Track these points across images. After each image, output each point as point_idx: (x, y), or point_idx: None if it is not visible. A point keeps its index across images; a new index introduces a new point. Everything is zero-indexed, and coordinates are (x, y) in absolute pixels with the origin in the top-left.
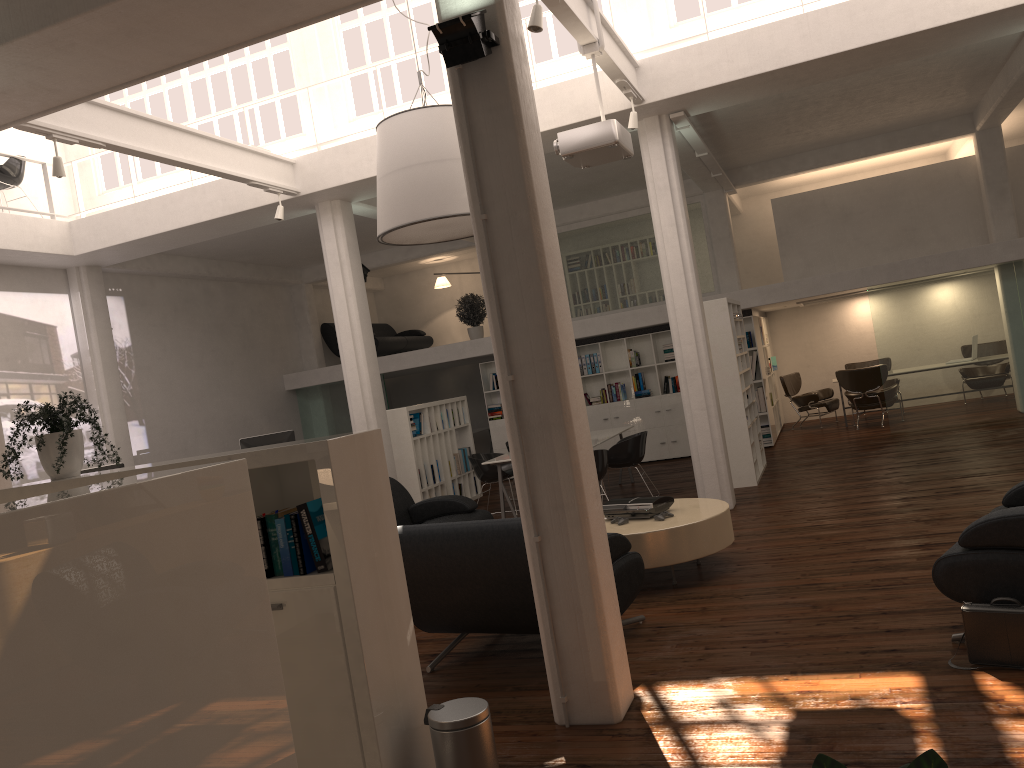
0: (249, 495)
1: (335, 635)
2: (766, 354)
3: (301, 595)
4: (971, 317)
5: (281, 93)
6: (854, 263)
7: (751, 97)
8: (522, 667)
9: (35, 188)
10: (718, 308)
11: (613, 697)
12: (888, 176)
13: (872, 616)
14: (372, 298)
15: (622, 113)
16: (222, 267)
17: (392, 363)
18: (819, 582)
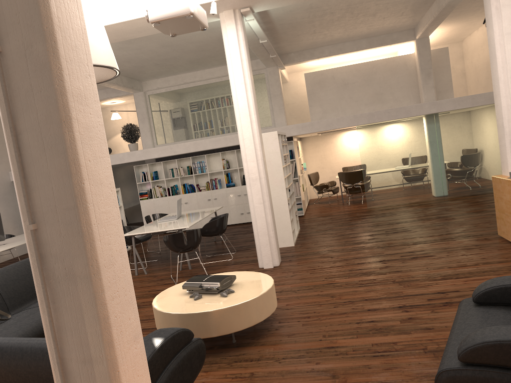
0: None
1: None
2: (300, 162)
3: None
4: (411, 144)
5: None
6: (349, 112)
7: (293, 1)
8: None
9: None
10: (272, 137)
11: None
12: (368, 63)
13: None
14: None
15: (208, 5)
16: None
17: None
18: (335, 345)
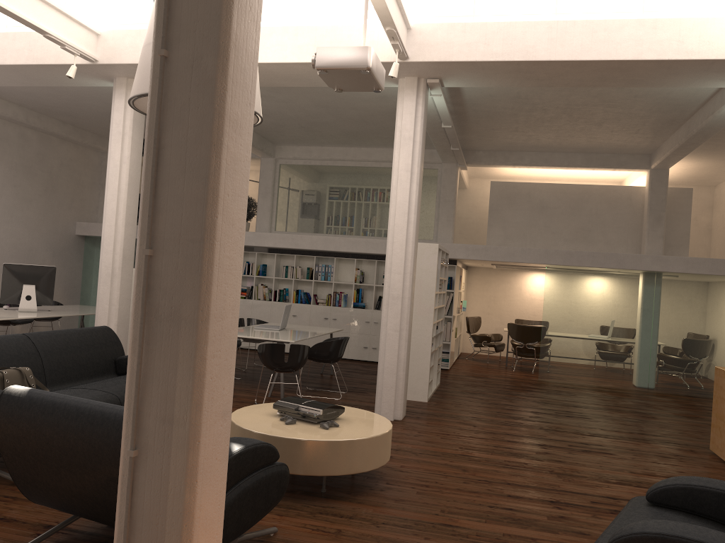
0: None
1: None
2: (460, 297)
3: None
4: (616, 306)
5: None
6: (540, 245)
7: (496, 83)
8: None
9: None
10: (430, 251)
11: None
12: (580, 186)
13: None
14: None
15: (388, 65)
16: (41, 120)
17: None
18: (455, 524)
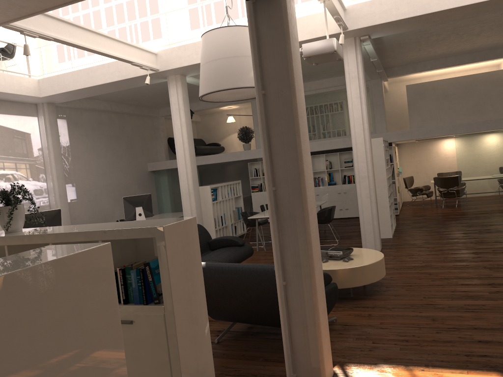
0: (111, 266)
1: (163, 342)
2: (397, 166)
3: (144, 317)
4: None
5: (151, 16)
6: (448, 121)
7: (405, 29)
8: (268, 345)
9: (21, 60)
10: (378, 143)
11: (323, 376)
12: (469, 76)
13: (468, 330)
14: (194, 125)
15: (335, 35)
16: (118, 106)
17: (203, 160)
18: (434, 303)
